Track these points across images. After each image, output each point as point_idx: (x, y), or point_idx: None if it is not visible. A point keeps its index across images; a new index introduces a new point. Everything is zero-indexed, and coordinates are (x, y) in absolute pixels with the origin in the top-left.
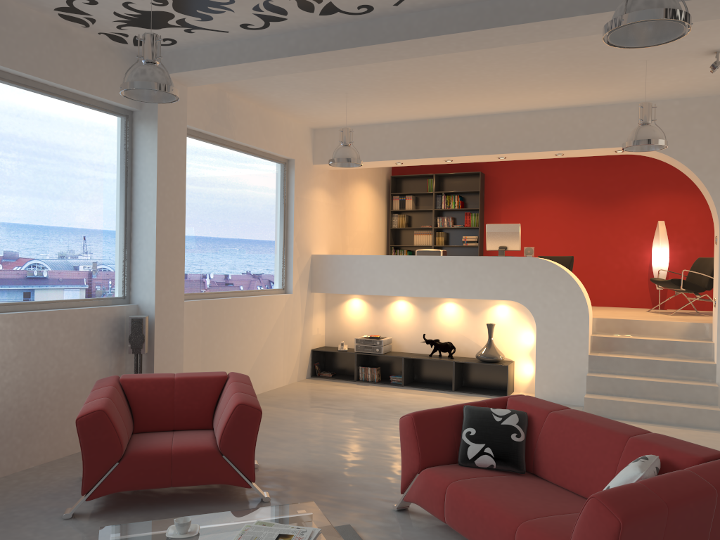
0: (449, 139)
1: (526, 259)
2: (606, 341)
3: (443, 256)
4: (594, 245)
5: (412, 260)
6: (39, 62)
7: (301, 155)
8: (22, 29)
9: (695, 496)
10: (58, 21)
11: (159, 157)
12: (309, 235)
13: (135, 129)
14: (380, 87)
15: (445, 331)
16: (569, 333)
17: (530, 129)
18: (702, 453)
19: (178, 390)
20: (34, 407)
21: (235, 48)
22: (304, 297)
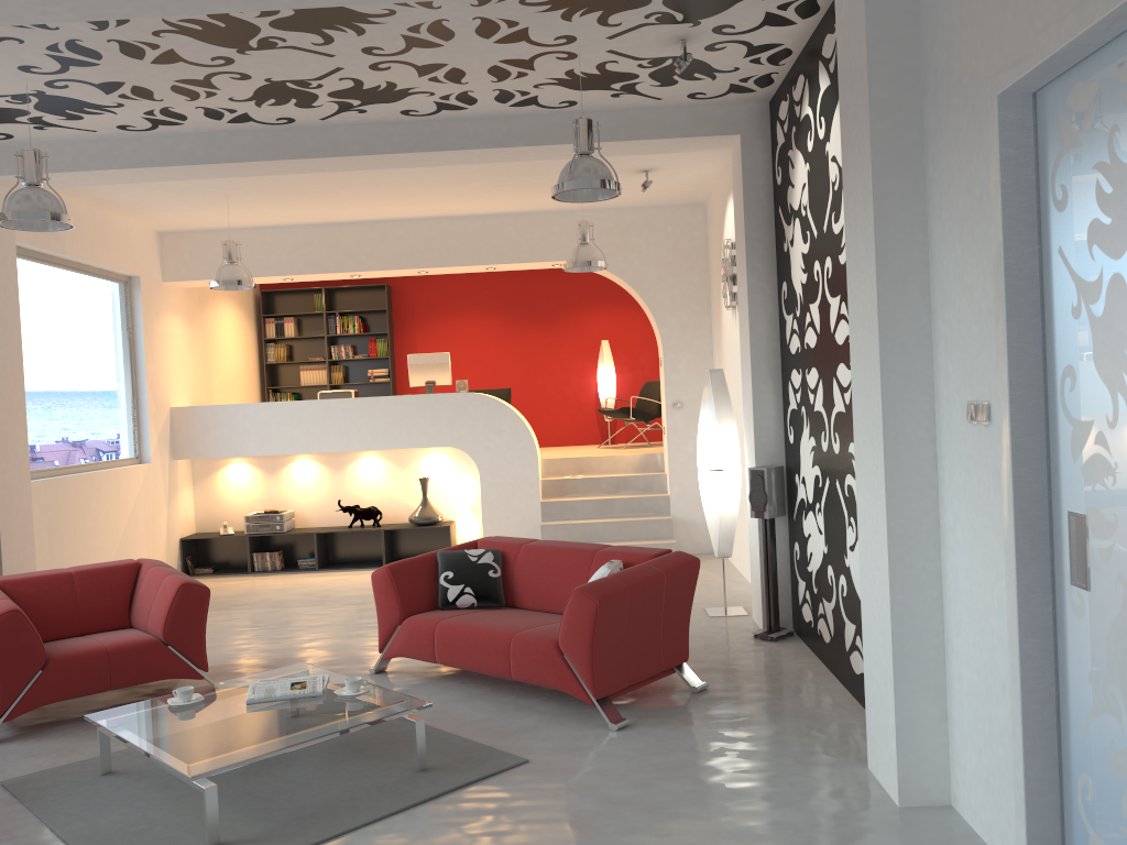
0: (356, 249)
1: (462, 396)
2: (558, 484)
3: (359, 398)
4: (533, 372)
5: (318, 406)
6: None
7: (147, 270)
8: None
9: (649, 580)
10: None
11: None
12: (165, 381)
13: None
14: (275, 190)
15: (366, 494)
16: (517, 479)
17: (456, 239)
18: (654, 552)
19: (80, 586)
20: None
21: (101, 148)
22: (166, 466)
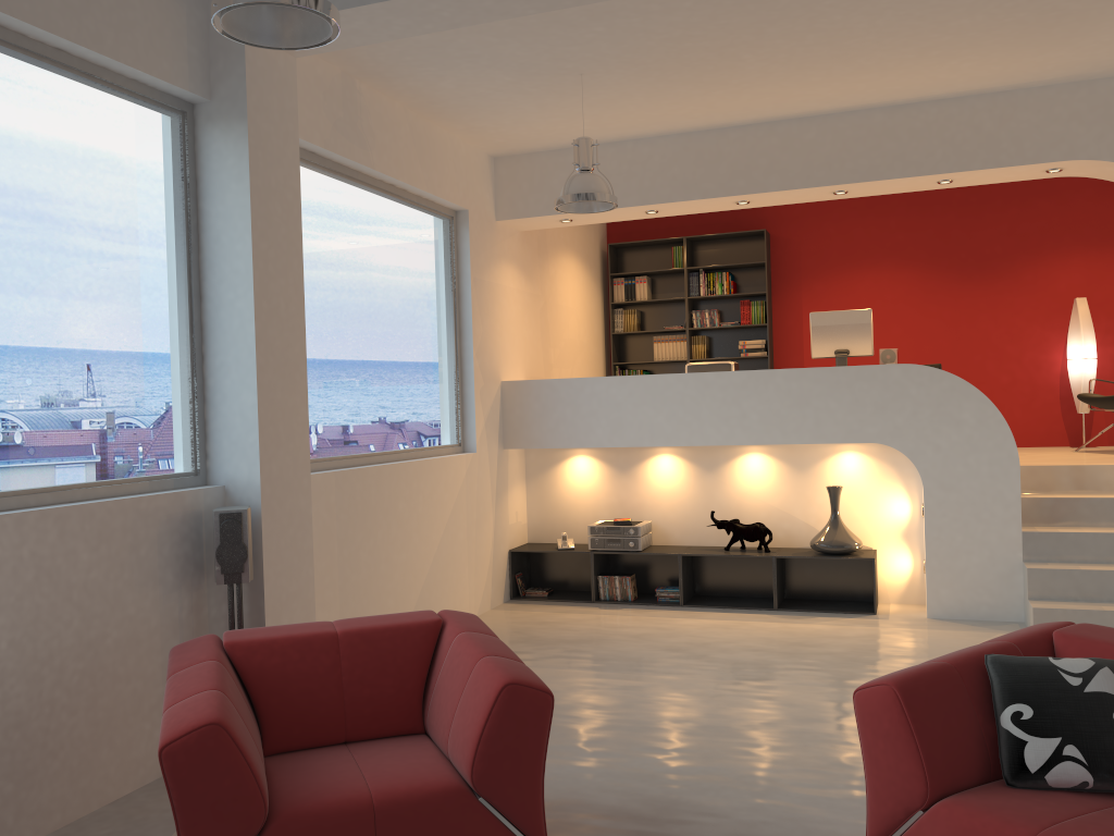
0: (747, 163)
1: (899, 369)
2: (1046, 505)
3: (746, 372)
4: (965, 344)
5: (689, 381)
6: None
7: (477, 203)
8: None
9: None
10: None
11: (253, 193)
12: (495, 347)
13: (200, 138)
14: (649, 59)
15: (747, 504)
16: (984, 495)
17: (895, 138)
18: None
19: (348, 657)
20: (37, 712)
21: None
22: (494, 457)
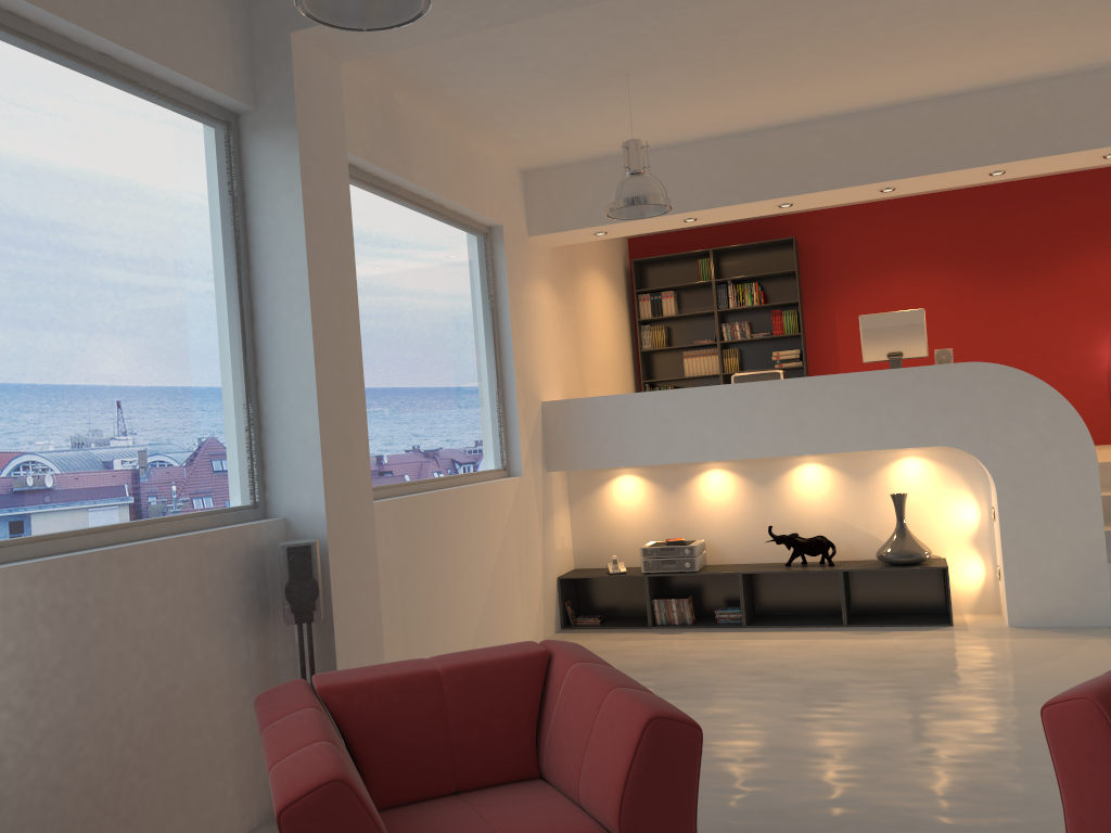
0: (790, 164)
1: (963, 368)
2: None
3: (800, 379)
4: (1006, 344)
5: (740, 392)
6: None
7: (511, 219)
8: None
9: None
10: None
11: (306, 204)
12: (534, 367)
13: (246, 150)
14: (699, 55)
15: (805, 517)
16: (1062, 495)
17: (945, 130)
18: None
19: (453, 697)
20: (108, 775)
21: None
22: (539, 480)
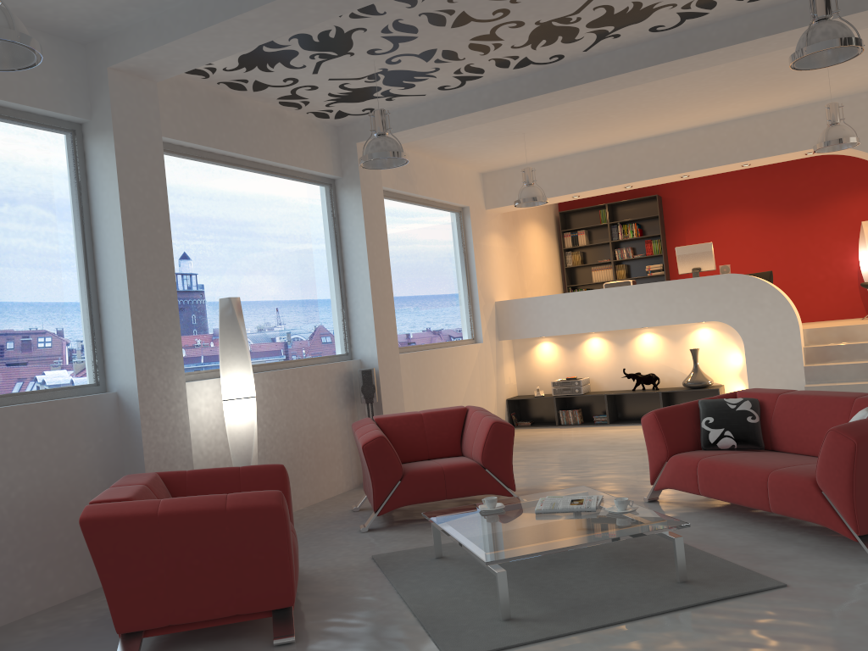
0: (627, 165)
1: (724, 277)
2: (820, 350)
3: (635, 285)
4: (793, 256)
5: (603, 293)
6: (267, 147)
7: (474, 202)
8: (253, 120)
9: None
10: (276, 108)
11: (365, 219)
12: (490, 282)
13: (338, 195)
14: (558, 123)
15: (645, 363)
16: (780, 347)
17: (712, 143)
18: None
19: (427, 423)
20: (297, 454)
21: (429, 108)
22: (494, 345)
